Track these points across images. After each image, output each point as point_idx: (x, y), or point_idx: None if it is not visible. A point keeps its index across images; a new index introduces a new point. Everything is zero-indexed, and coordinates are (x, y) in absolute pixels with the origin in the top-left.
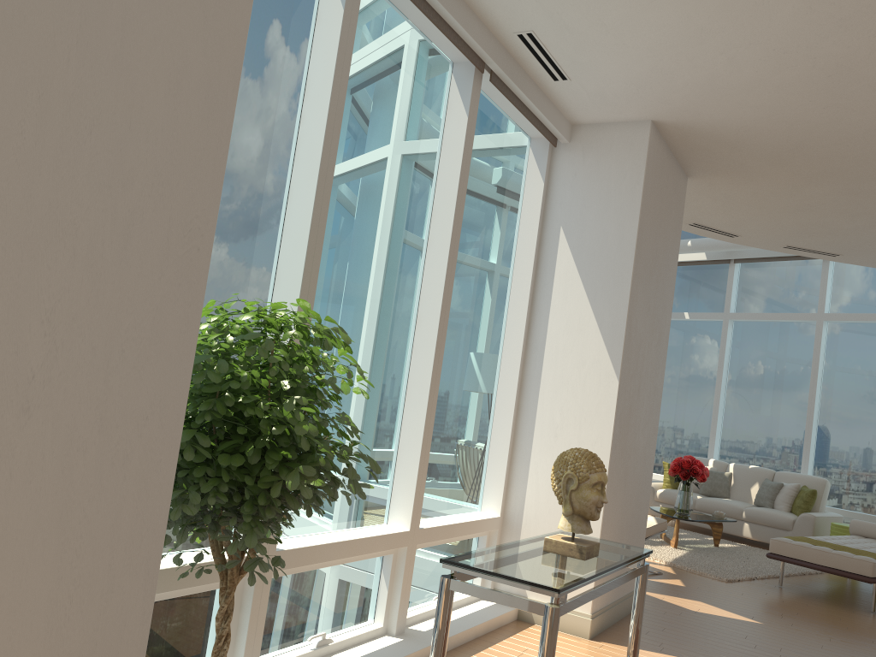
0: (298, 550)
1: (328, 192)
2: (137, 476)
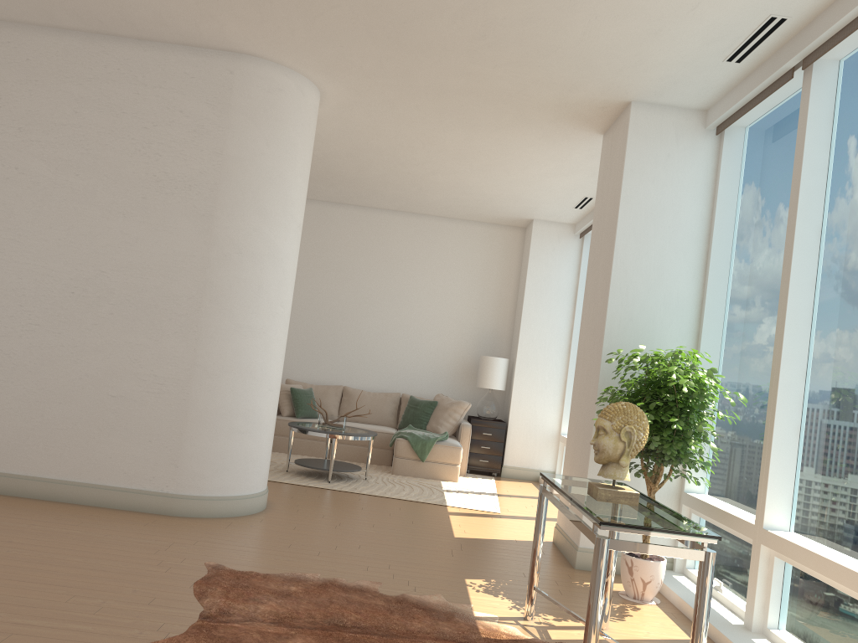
0: (775, 536)
1: (790, 252)
2: (590, 413)
